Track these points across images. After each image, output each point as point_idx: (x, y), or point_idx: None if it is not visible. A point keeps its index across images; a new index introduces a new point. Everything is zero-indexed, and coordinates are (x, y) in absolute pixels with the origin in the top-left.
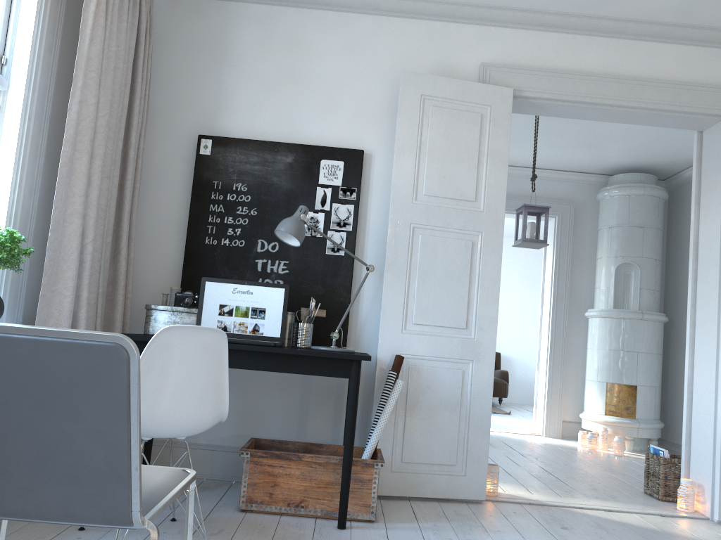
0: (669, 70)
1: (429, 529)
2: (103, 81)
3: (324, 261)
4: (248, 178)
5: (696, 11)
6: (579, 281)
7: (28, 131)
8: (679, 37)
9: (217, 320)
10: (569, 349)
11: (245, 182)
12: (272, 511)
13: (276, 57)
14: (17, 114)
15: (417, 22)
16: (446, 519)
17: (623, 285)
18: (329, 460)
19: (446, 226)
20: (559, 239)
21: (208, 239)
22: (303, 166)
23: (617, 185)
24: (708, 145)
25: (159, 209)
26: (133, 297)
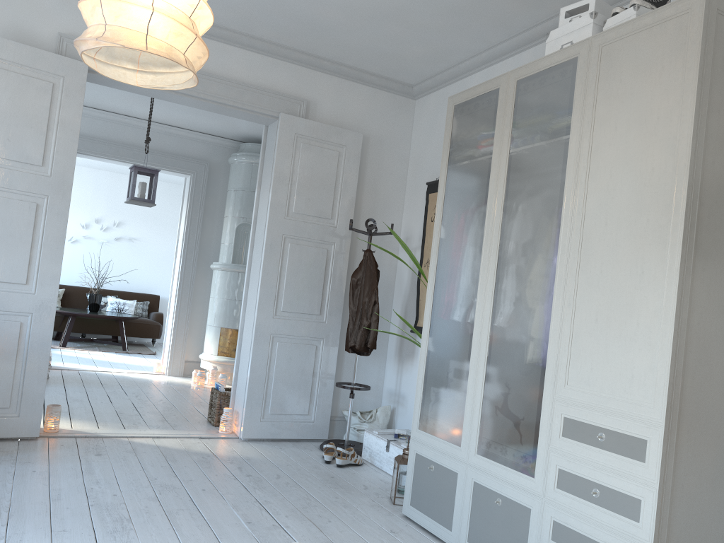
0: (236, 71)
1: None
2: None
3: None
4: None
5: (253, 27)
6: (210, 236)
7: None
8: (245, 44)
9: None
10: (197, 297)
11: None
12: None
13: None
14: None
15: None
16: None
17: (243, 243)
18: None
19: (9, 187)
20: (193, 196)
21: None
22: None
23: (244, 153)
24: (269, 138)
25: None
26: None
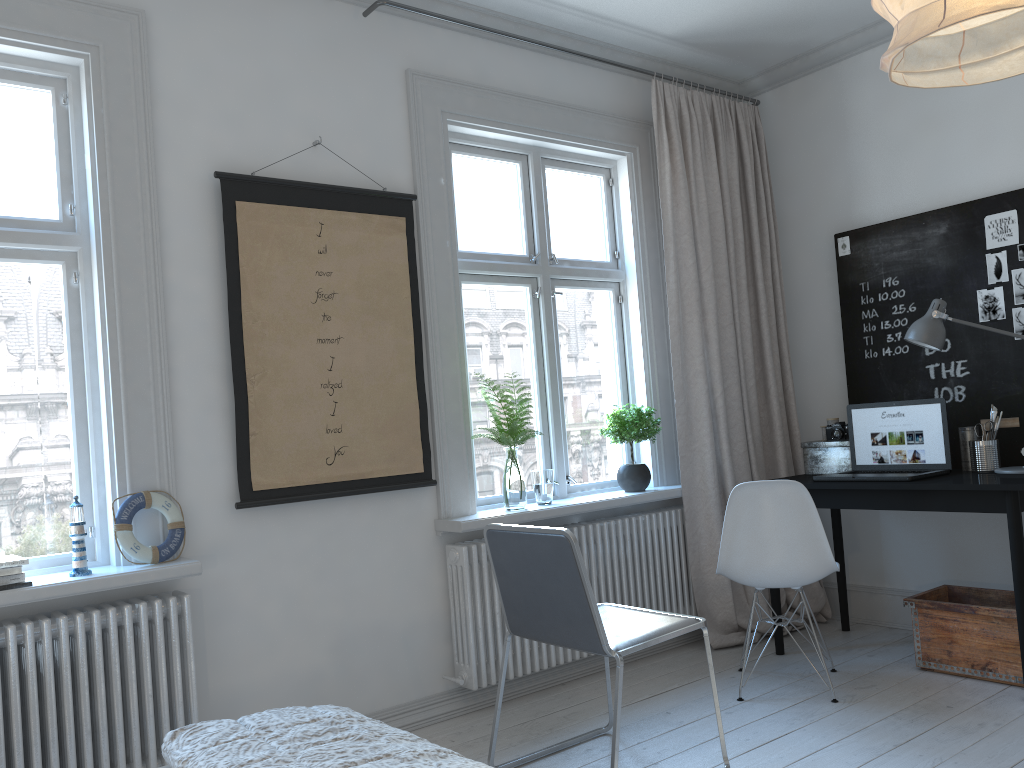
0: None
1: None
2: (699, 236)
3: (1015, 349)
4: (898, 269)
5: None
6: None
7: (648, 308)
8: None
9: (872, 452)
10: None
11: (894, 274)
12: (954, 672)
13: (904, 104)
14: (635, 297)
15: None
16: None
17: None
18: (1011, 615)
19: None
20: None
21: (867, 352)
22: (961, 233)
23: None
24: None
25: (814, 329)
26: (808, 431)
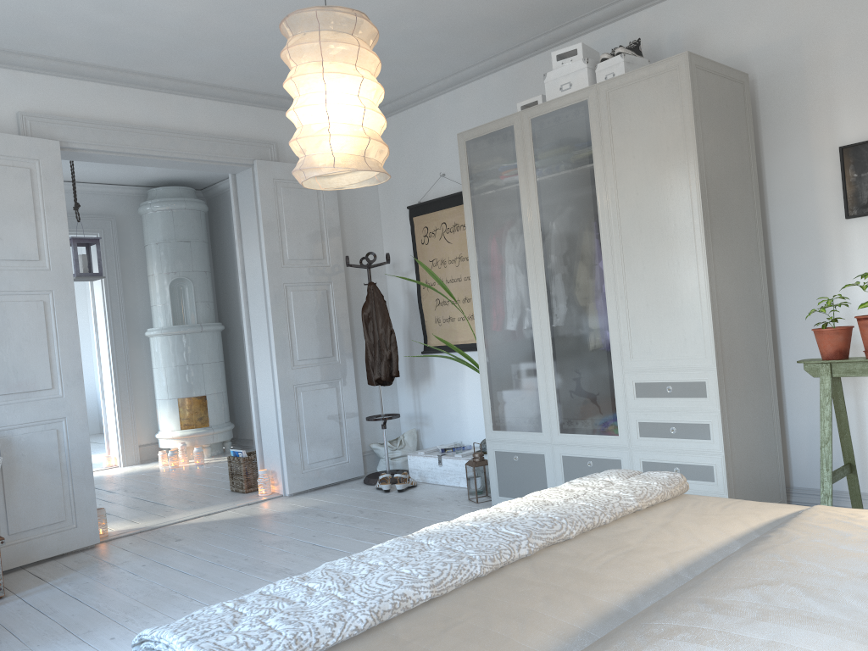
0: (202, 123)
1: (63, 583)
2: None
3: None
4: None
5: (218, 76)
6: (134, 300)
7: None
8: (206, 94)
9: None
10: (135, 372)
11: None
12: None
13: None
14: None
15: None
16: (72, 570)
17: (179, 300)
18: None
19: (13, 289)
20: (105, 258)
21: None
22: None
23: (159, 200)
24: (242, 187)
25: None
26: None
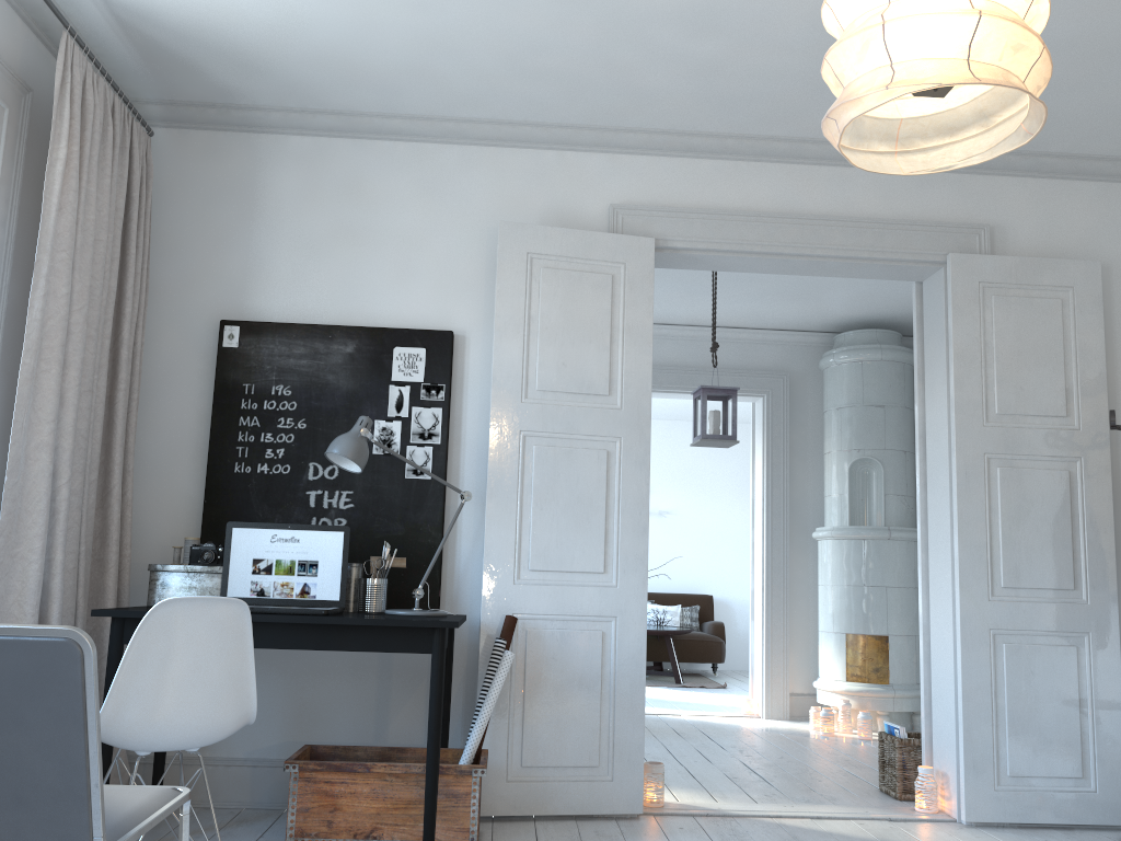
0: (866, 204)
1: None
2: (79, 262)
3: (404, 488)
4: (293, 378)
5: None
6: (803, 487)
7: None
8: None
9: (251, 582)
10: (795, 587)
11: (288, 383)
12: None
13: (327, 207)
14: None
15: (521, 151)
16: None
17: (862, 491)
18: (410, 770)
19: (570, 431)
20: (770, 428)
21: (239, 465)
22: (369, 357)
23: (845, 348)
24: (929, 301)
25: (168, 426)
26: (134, 553)
